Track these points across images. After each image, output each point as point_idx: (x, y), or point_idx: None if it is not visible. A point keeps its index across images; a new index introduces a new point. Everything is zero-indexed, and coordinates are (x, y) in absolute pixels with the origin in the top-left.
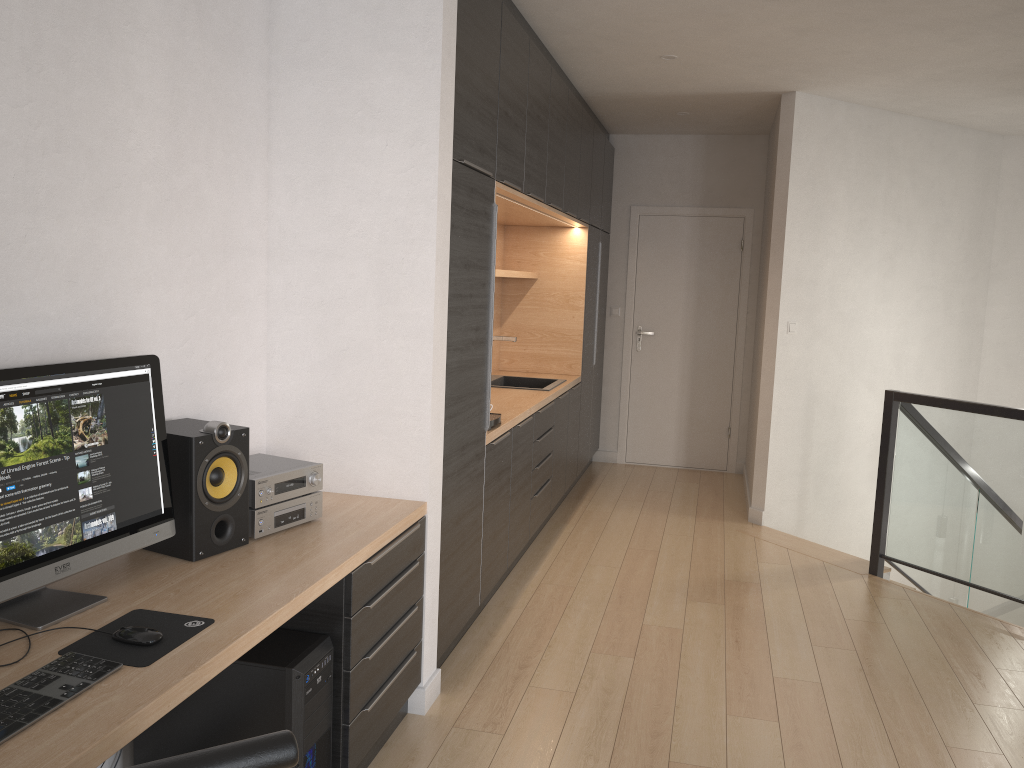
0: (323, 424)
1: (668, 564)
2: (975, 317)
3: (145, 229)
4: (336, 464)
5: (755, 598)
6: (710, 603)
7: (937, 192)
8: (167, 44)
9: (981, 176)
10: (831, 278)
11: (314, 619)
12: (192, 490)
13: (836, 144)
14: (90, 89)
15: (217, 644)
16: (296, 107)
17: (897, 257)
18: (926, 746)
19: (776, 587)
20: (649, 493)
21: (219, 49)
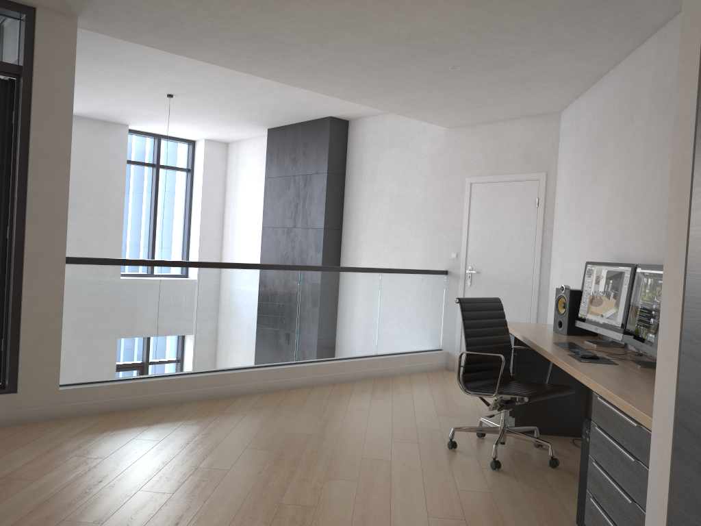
0: None
1: None
2: None
3: None
4: None
5: None
6: None
7: None
8: None
9: None
10: None
11: None
12: None
13: None
14: None
15: (561, 357)
16: None
17: None
18: None
19: None
20: None
21: None
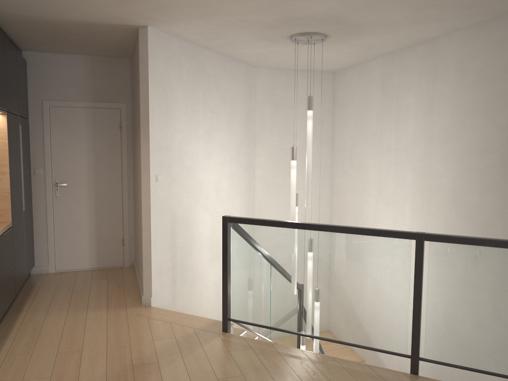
0: None
1: (90, 361)
2: (251, 163)
3: None
4: None
5: (157, 378)
6: None
7: (229, 95)
8: None
9: (248, 88)
10: (179, 145)
11: None
12: None
13: (175, 63)
14: None
15: None
16: None
17: (212, 132)
18: None
19: (169, 362)
20: (73, 295)
21: None
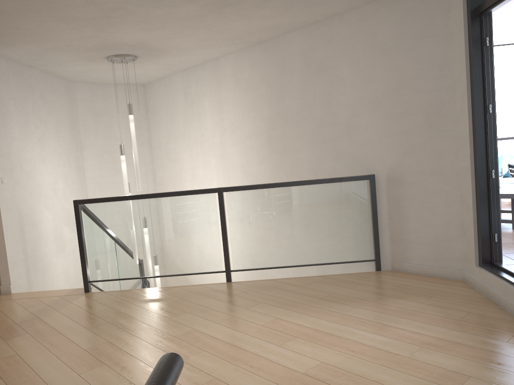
0: None
1: None
2: (81, 167)
3: None
4: None
5: (42, 323)
6: (20, 336)
7: (54, 107)
8: None
9: (69, 100)
10: (17, 152)
11: None
12: None
13: (5, 80)
14: None
15: None
16: None
17: (44, 139)
18: (169, 340)
19: (48, 315)
20: None
21: None
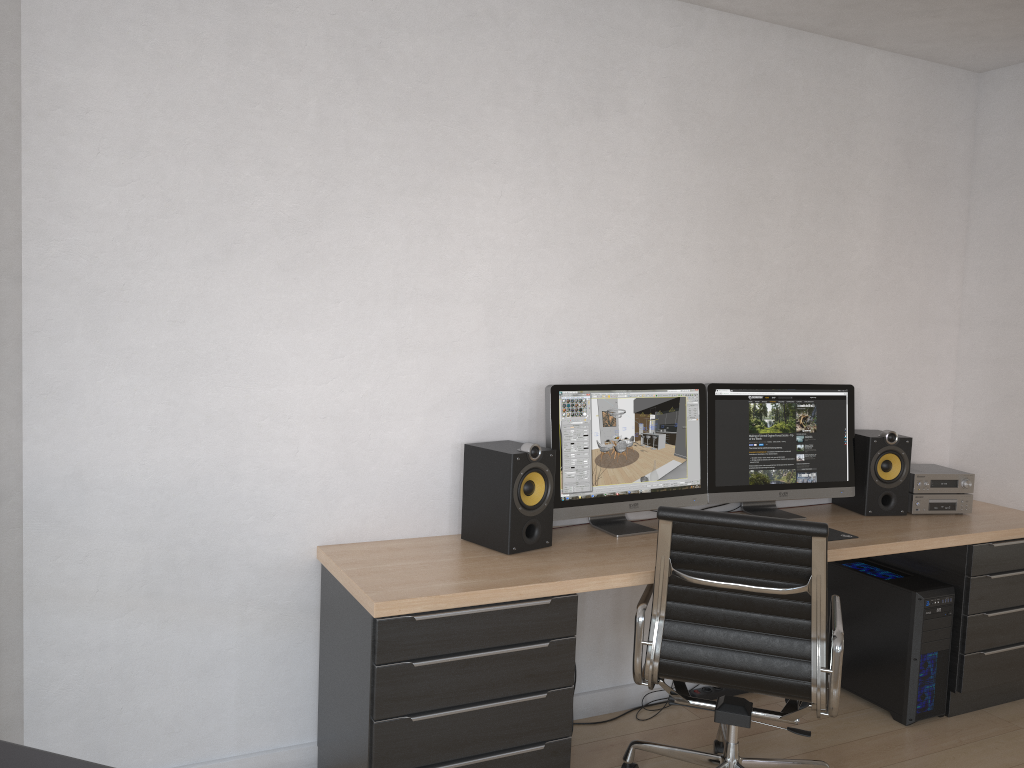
0: (991, 451)
1: None
2: None
3: (858, 309)
4: (999, 483)
5: None
6: None
7: None
8: (883, 193)
9: None
10: None
11: (944, 573)
12: (866, 470)
13: None
14: (828, 231)
15: (852, 544)
16: (987, 217)
17: None
18: None
19: None
20: None
21: (924, 187)
